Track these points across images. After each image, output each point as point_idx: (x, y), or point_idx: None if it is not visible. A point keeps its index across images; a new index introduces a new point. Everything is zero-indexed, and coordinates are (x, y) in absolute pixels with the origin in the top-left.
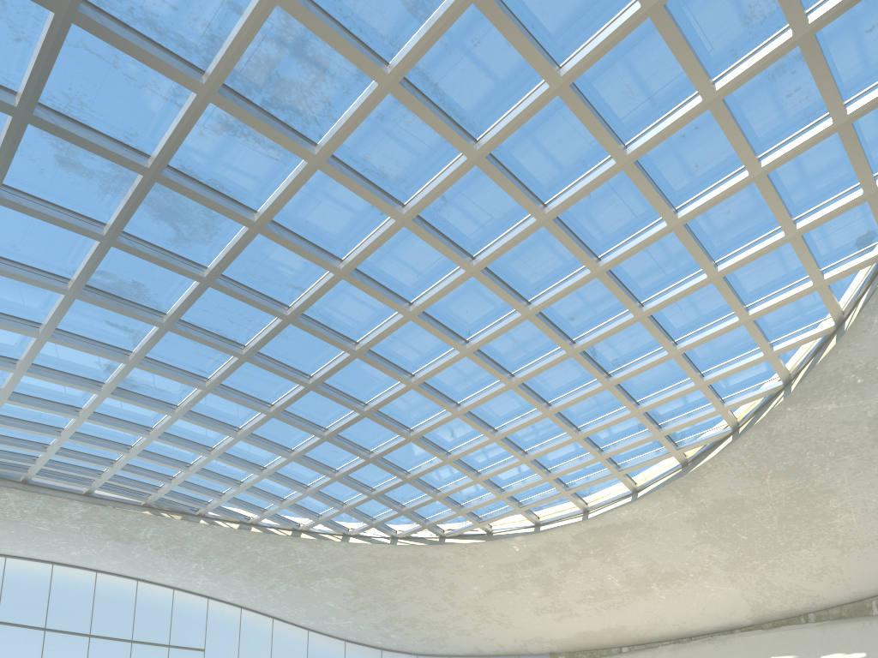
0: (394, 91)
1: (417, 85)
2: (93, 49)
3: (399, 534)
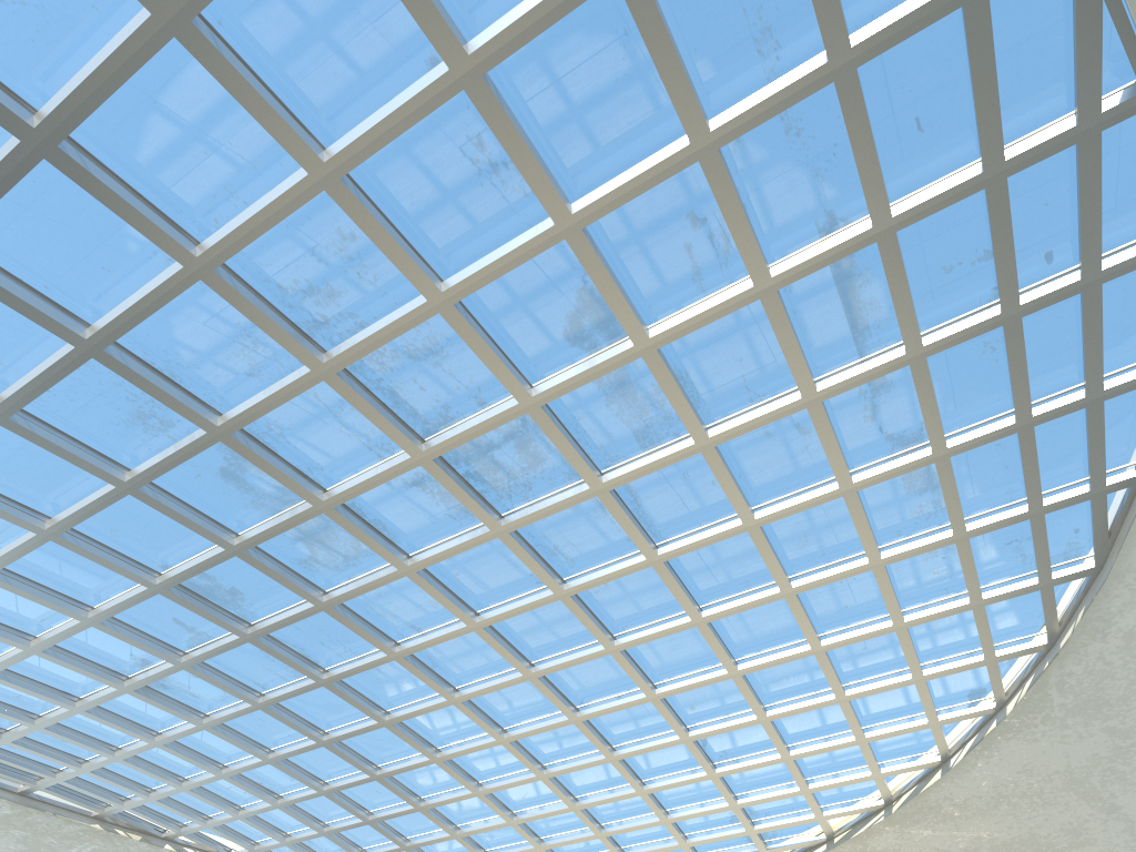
0: (602, 495)
1: (620, 493)
2: (323, 398)
3: None
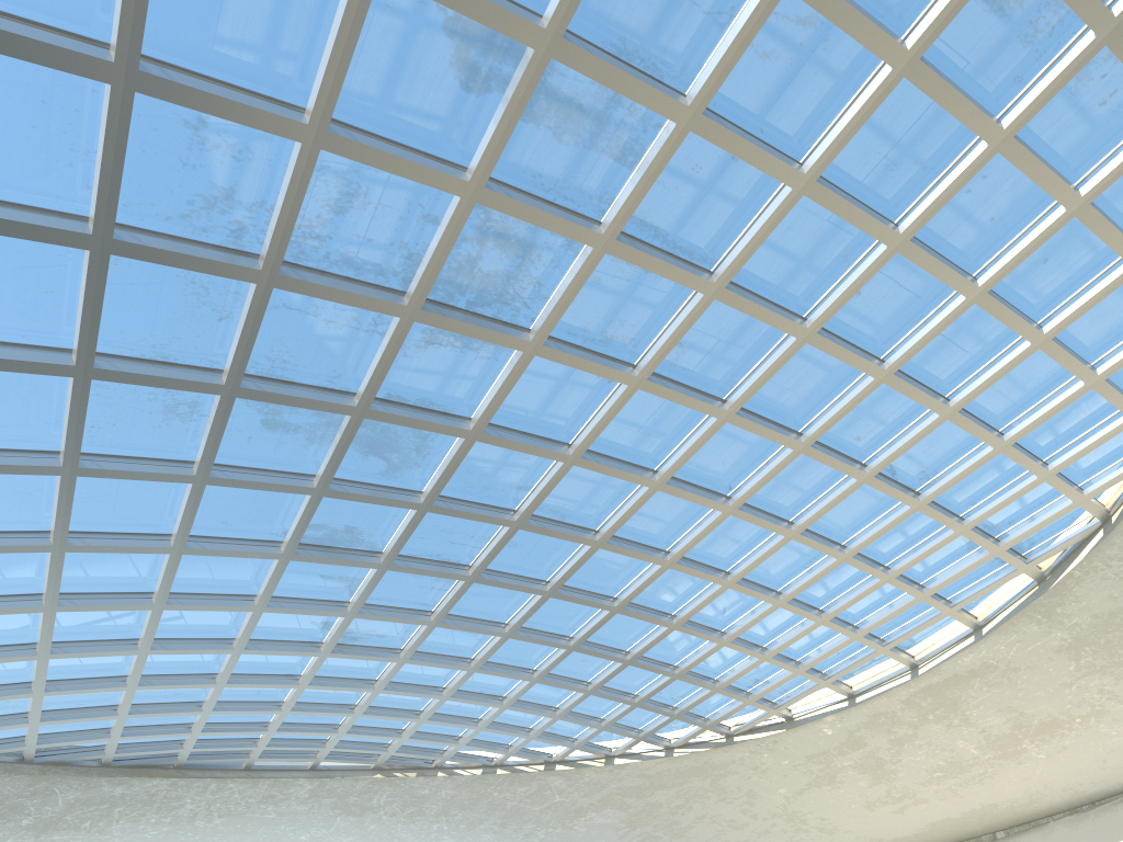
0: (611, 249)
1: (635, 234)
2: (293, 305)
3: (674, 742)
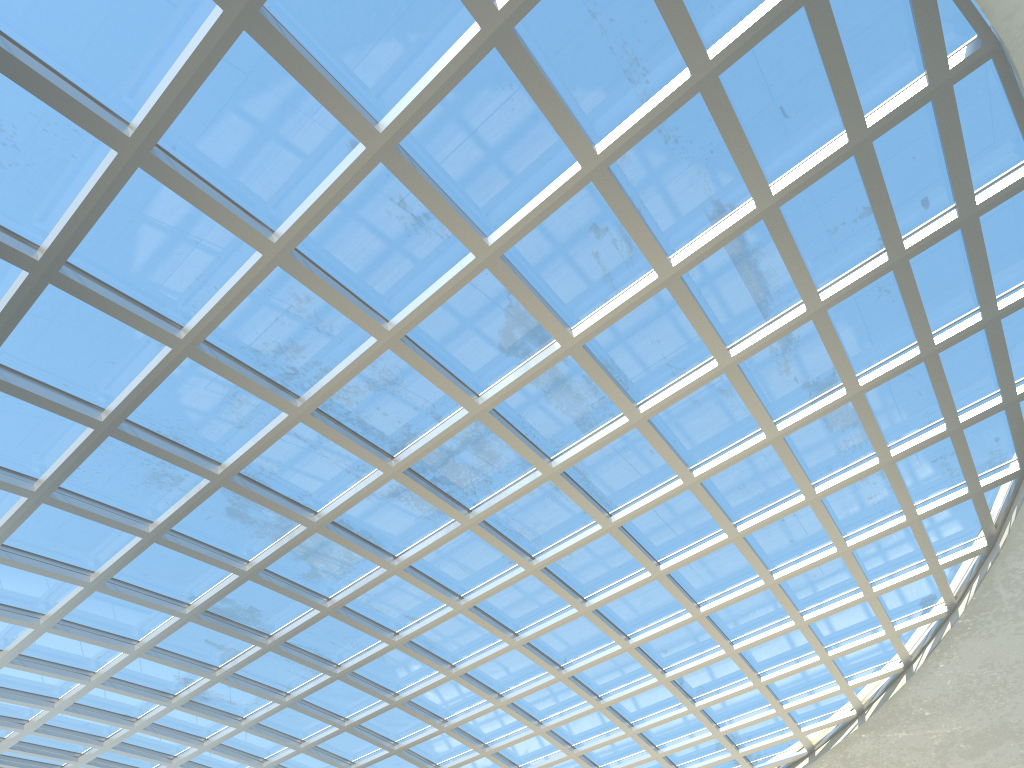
0: (554, 478)
1: (570, 473)
2: (302, 436)
3: None
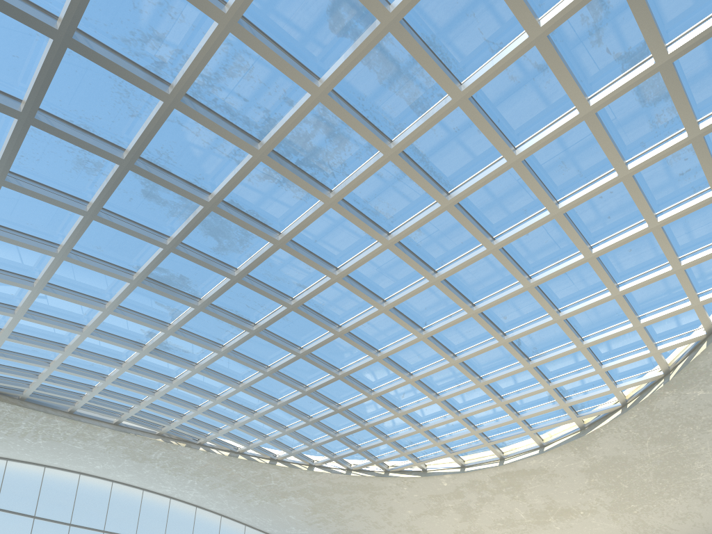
0: (394, 159)
1: (410, 155)
2: (184, 123)
3: (353, 467)
